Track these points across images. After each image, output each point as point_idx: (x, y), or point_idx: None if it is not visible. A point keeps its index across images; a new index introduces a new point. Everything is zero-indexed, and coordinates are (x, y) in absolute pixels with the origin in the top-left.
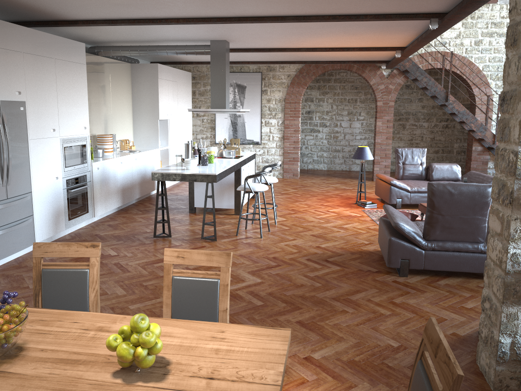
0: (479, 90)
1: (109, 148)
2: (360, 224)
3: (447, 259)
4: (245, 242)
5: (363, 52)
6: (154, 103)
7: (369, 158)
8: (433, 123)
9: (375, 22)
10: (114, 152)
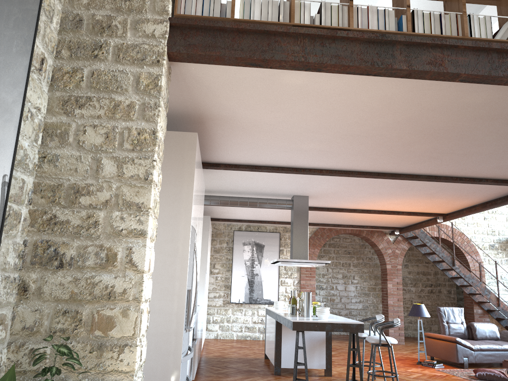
0: (471, 257)
1: None
2: None
3: None
4: None
5: (398, 217)
6: (203, 255)
7: (428, 315)
8: (419, 288)
9: (476, 186)
10: None
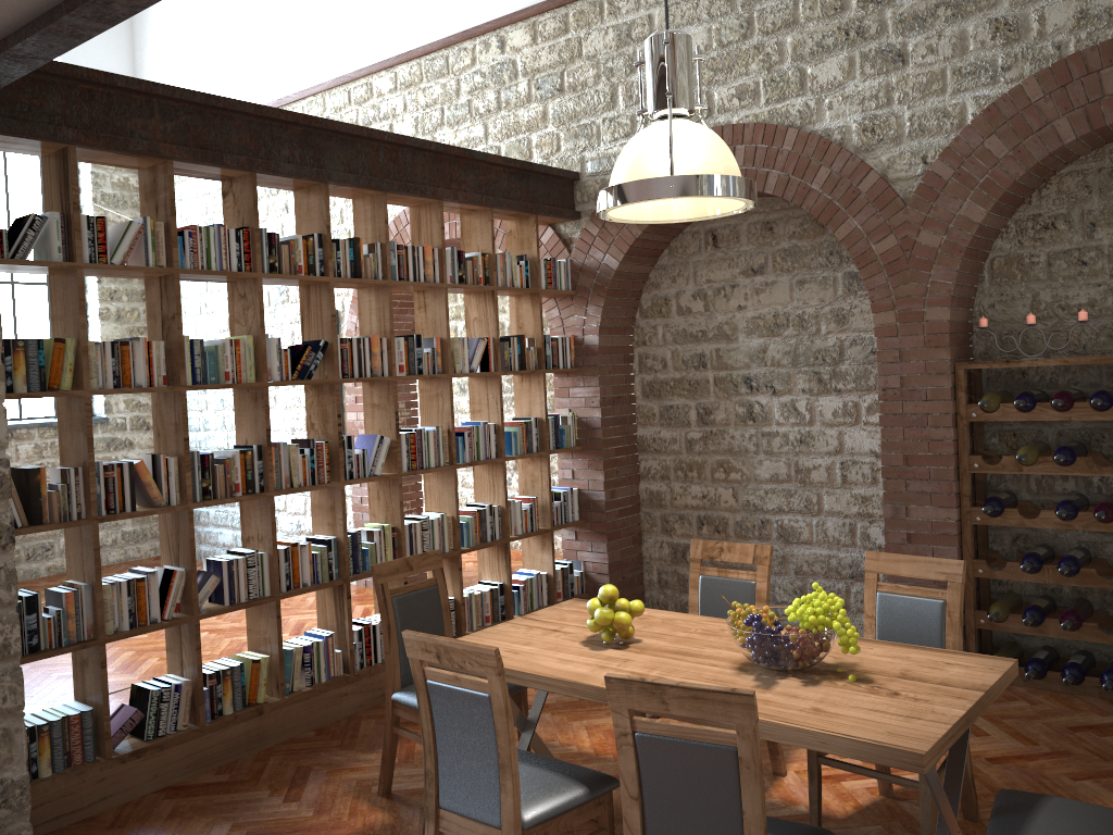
0: None
1: None
2: None
3: None
4: None
5: None
6: None
7: None
8: None
9: None
10: None
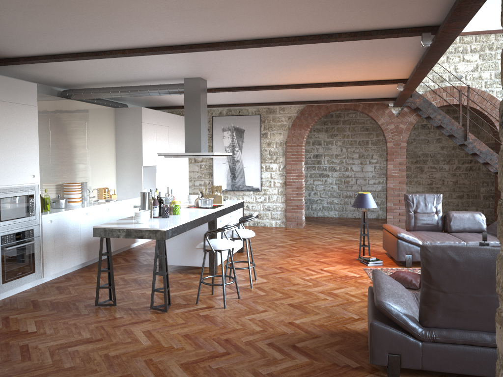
0: None
1: (76, 197)
2: (355, 289)
3: (456, 356)
4: (202, 314)
5: (363, 88)
6: (138, 149)
7: (371, 206)
8: (454, 166)
9: (356, 44)
10: (85, 202)
